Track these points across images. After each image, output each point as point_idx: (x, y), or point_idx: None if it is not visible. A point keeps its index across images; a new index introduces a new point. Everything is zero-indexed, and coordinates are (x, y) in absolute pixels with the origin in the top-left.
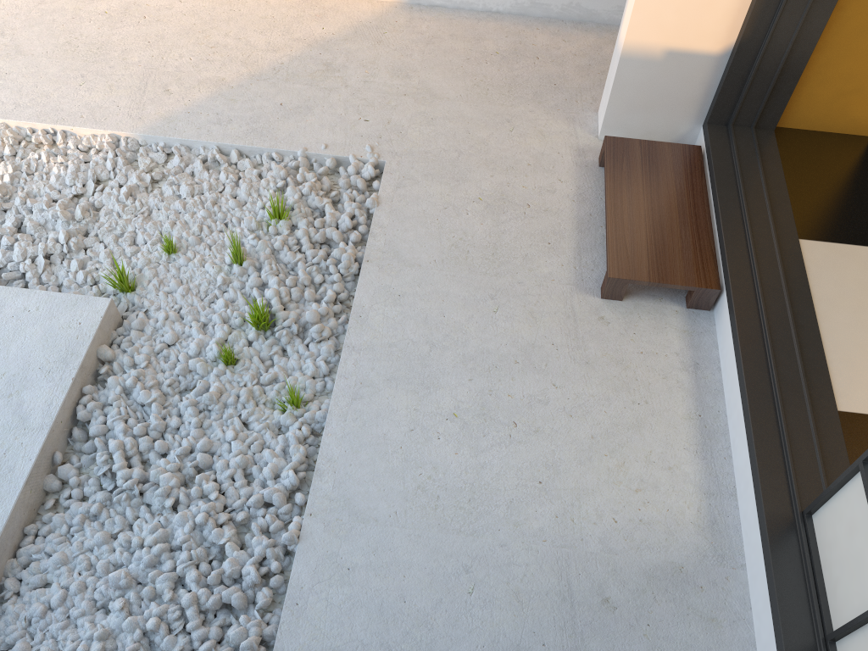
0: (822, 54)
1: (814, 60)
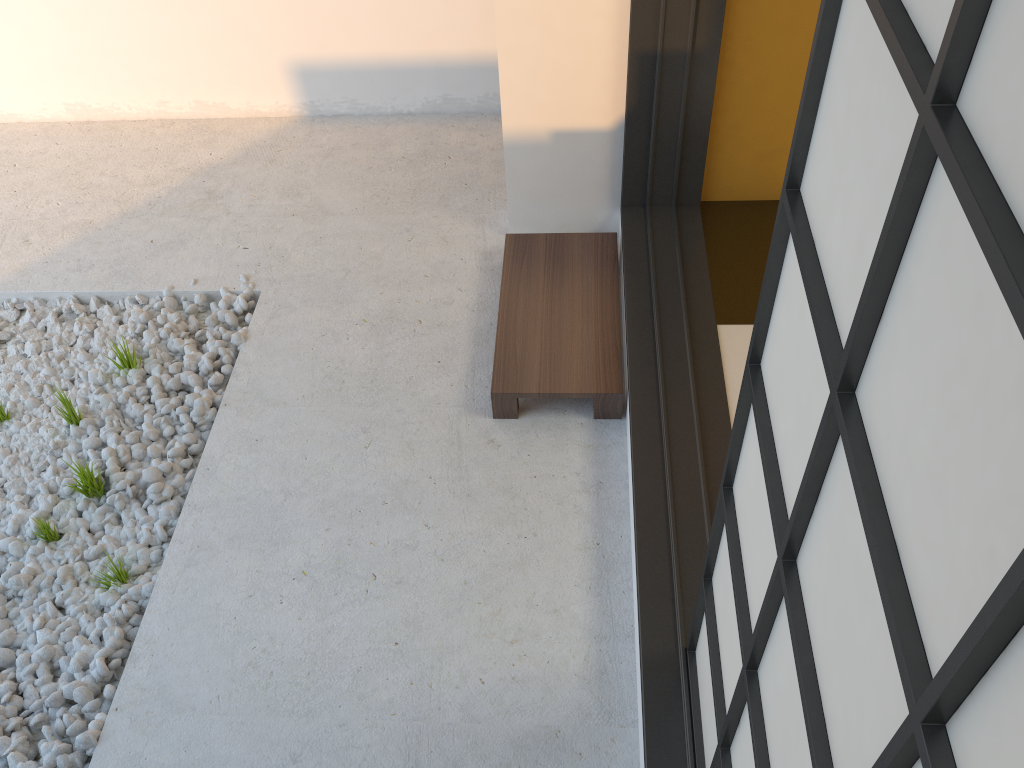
0: (727, 115)
1: (719, 123)
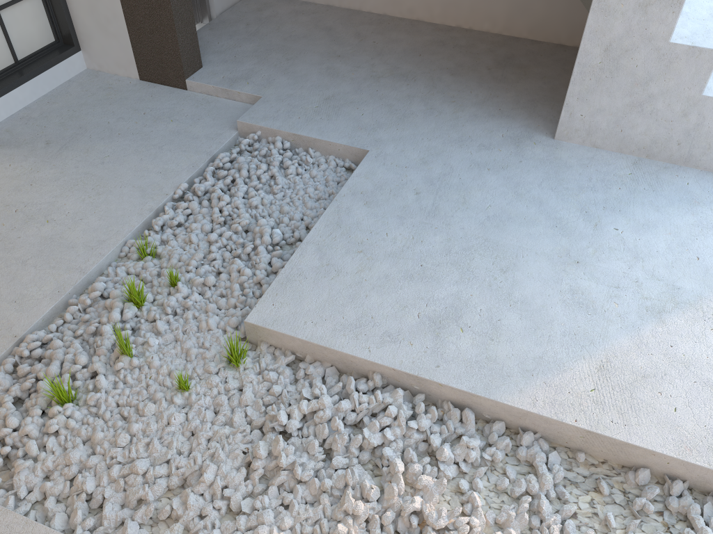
0: None
1: None
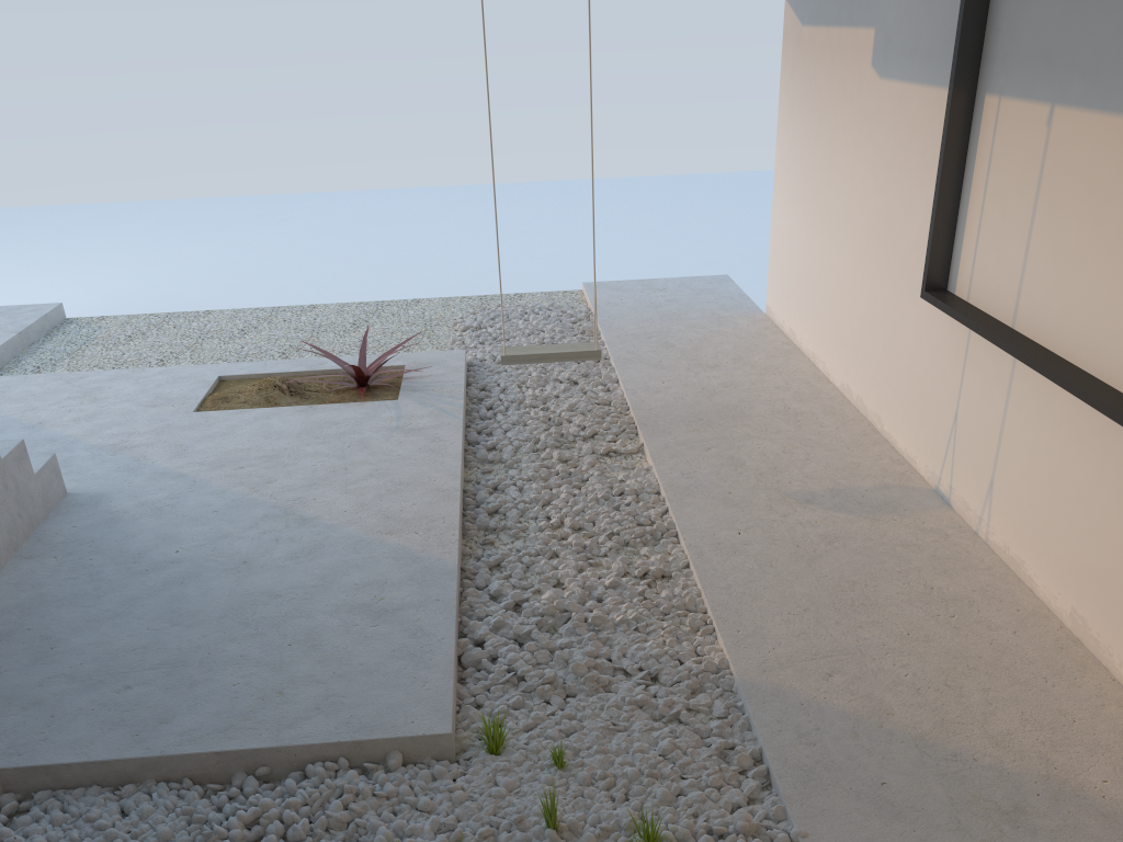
0: None
1: None
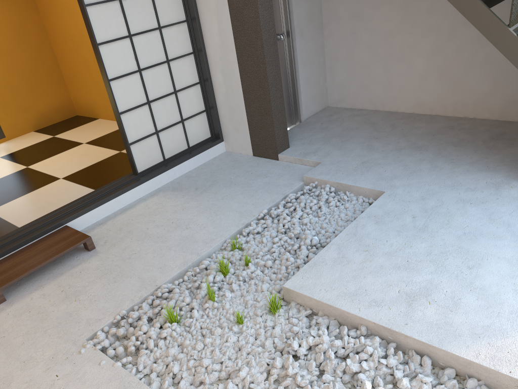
0: None
1: None
